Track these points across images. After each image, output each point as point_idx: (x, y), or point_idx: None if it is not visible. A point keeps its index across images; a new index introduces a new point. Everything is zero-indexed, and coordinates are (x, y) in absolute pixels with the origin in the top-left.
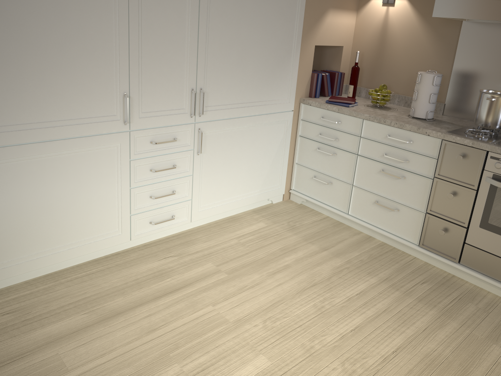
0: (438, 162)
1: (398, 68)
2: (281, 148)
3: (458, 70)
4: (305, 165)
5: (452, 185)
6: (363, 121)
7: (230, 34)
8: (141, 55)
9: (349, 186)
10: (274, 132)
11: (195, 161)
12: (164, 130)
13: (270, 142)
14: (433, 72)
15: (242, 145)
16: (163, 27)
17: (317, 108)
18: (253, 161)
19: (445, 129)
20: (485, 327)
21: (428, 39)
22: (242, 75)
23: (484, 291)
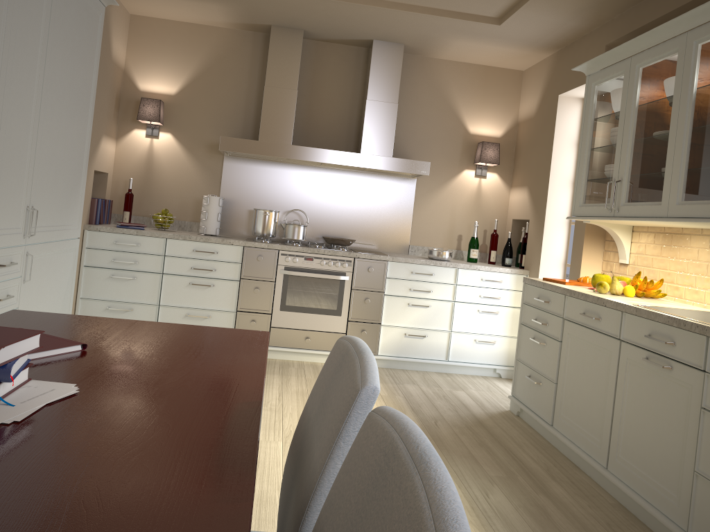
0: (242, 266)
1: (169, 195)
2: (70, 280)
3: (225, 196)
4: (94, 298)
5: (256, 282)
6: (166, 240)
7: (52, 150)
8: (2, 165)
9: (154, 308)
10: (67, 262)
11: (22, 291)
12: (7, 251)
13: (64, 273)
14: (216, 196)
15: (49, 274)
16: (17, 137)
17: (108, 233)
18: (53, 294)
19: (240, 239)
20: (309, 374)
21: (195, 170)
22: (55, 195)
23: (290, 361)
